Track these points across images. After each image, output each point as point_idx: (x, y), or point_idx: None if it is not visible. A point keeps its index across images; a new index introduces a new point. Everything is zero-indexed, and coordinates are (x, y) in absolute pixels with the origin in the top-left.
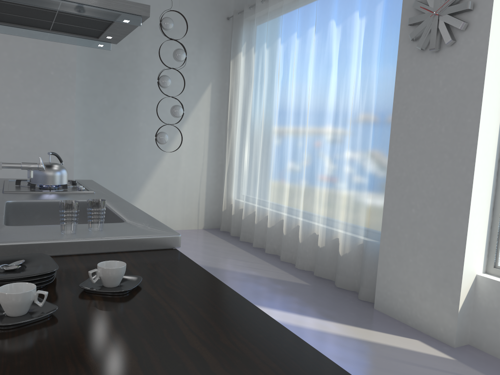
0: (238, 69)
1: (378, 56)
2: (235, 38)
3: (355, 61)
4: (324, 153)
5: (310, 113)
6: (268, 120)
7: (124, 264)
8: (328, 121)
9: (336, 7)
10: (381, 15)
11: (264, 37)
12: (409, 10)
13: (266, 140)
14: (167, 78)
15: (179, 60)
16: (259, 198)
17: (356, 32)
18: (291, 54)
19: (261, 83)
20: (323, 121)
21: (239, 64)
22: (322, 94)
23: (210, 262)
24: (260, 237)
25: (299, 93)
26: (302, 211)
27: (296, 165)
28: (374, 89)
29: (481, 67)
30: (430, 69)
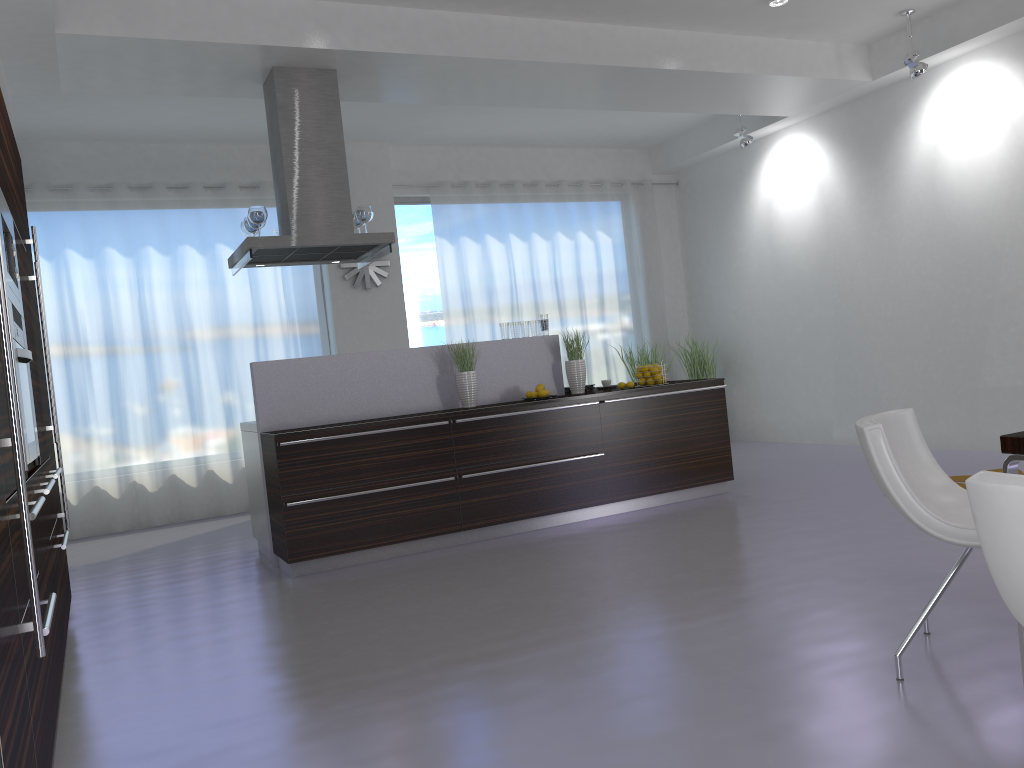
0: None
1: (294, 286)
2: None
3: (268, 289)
4: (241, 380)
5: (214, 340)
6: (111, 354)
7: None
8: (241, 347)
9: (230, 233)
10: None
11: (62, 240)
12: None
13: (113, 381)
14: None
15: None
16: (117, 462)
17: None
18: (145, 271)
19: (73, 304)
20: (231, 348)
21: None
22: (224, 319)
23: (185, 535)
24: (129, 514)
25: (180, 318)
26: (225, 448)
27: (194, 402)
28: (295, 315)
29: (402, 303)
30: (364, 302)
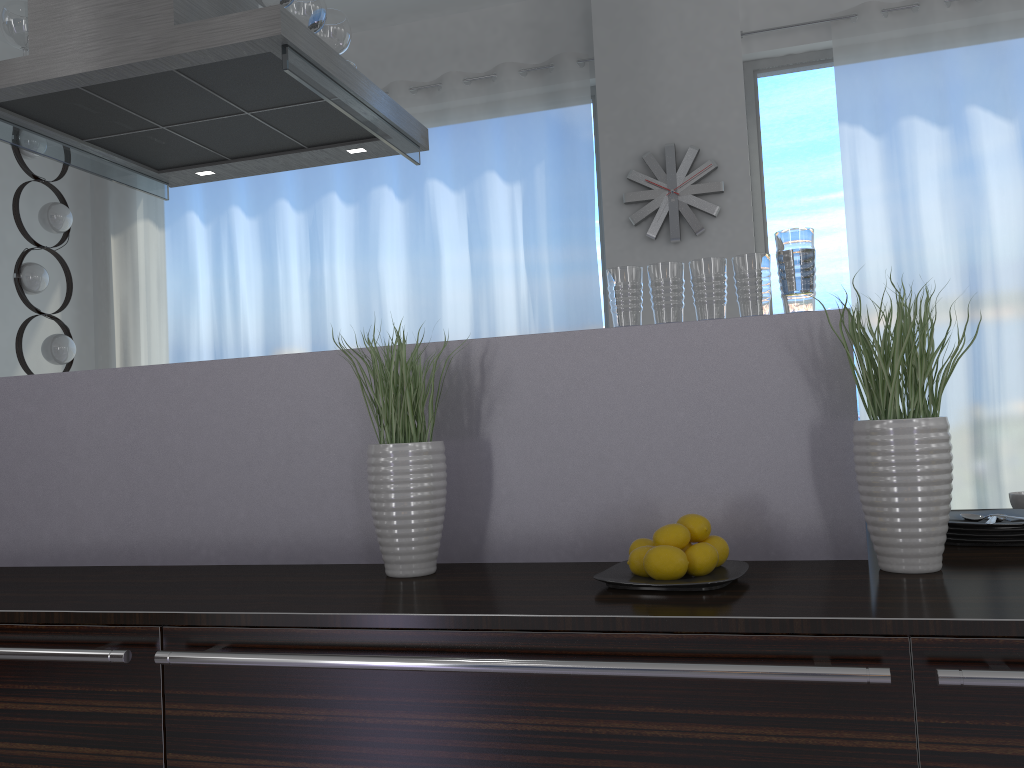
0: (137, 255)
1: (549, 244)
2: (123, 189)
3: (503, 251)
4: None
5: (409, 339)
6: None
7: (1023, 493)
8: None
9: (446, 160)
10: (544, 182)
11: (228, 194)
12: (616, 182)
13: None
14: (44, 271)
15: (60, 230)
16: None
17: (494, 205)
18: (325, 233)
19: (234, 286)
20: None
21: (141, 246)
22: (430, 305)
23: None
24: None
25: (365, 304)
26: None
27: None
28: (548, 295)
29: None
30: None
